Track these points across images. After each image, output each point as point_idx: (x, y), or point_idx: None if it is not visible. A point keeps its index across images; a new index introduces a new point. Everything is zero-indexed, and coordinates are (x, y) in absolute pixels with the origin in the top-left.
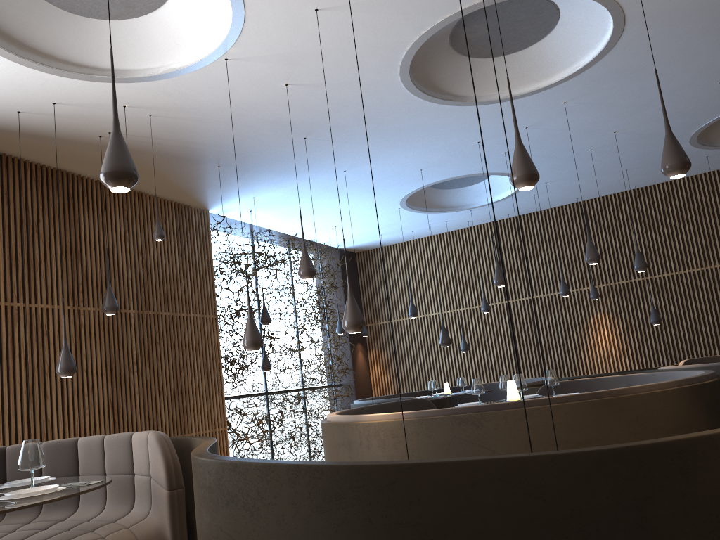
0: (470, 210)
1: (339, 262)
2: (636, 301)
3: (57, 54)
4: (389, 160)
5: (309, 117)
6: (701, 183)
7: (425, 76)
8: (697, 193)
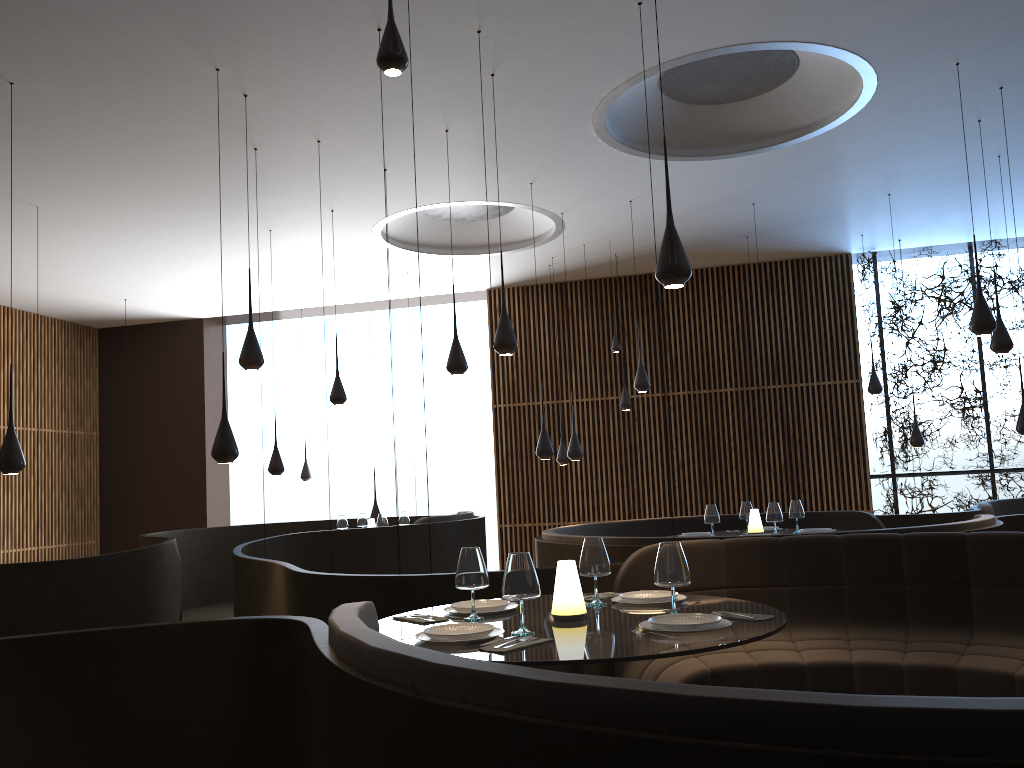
0: None
1: None
2: None
3: (508, 240)
4: (911, 172)
5: (709, 199)
6: None
7: (732, 137)
8: None
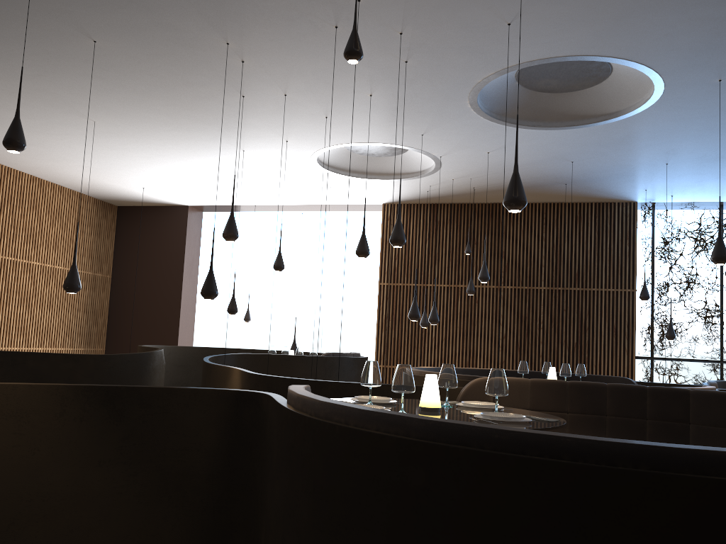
0: None
1: None
2: None
3: (402, 172)
4: (683, 150)
5: (542, 156)
6: None
7: (562, 115)
8: None
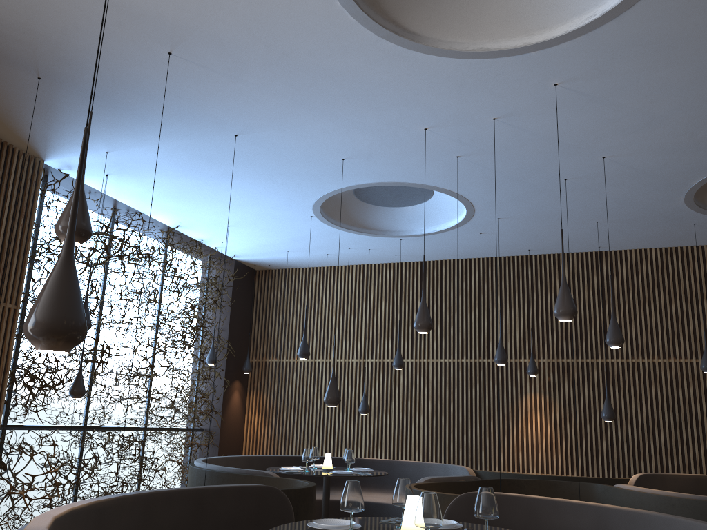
0: (400, 239)
1: (232, 276)
2: (581, 386)
3: None
4: (299, 131)
5: (171, 8)
6: (676, 257)
7: None
8: (669, 269)
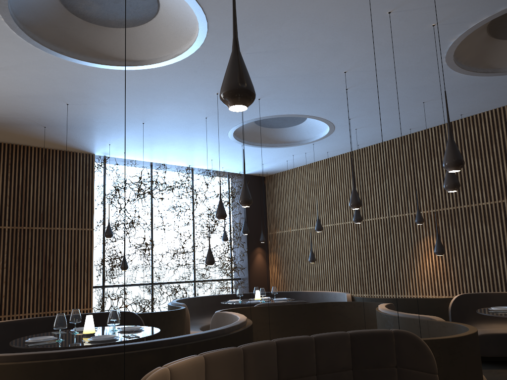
0: (312, 144)
1: (241, 185)
2: (461, 227)
3: None
4: (164, 113)
5: (42, 90)
6: None
7: (87, 49)
8: None
